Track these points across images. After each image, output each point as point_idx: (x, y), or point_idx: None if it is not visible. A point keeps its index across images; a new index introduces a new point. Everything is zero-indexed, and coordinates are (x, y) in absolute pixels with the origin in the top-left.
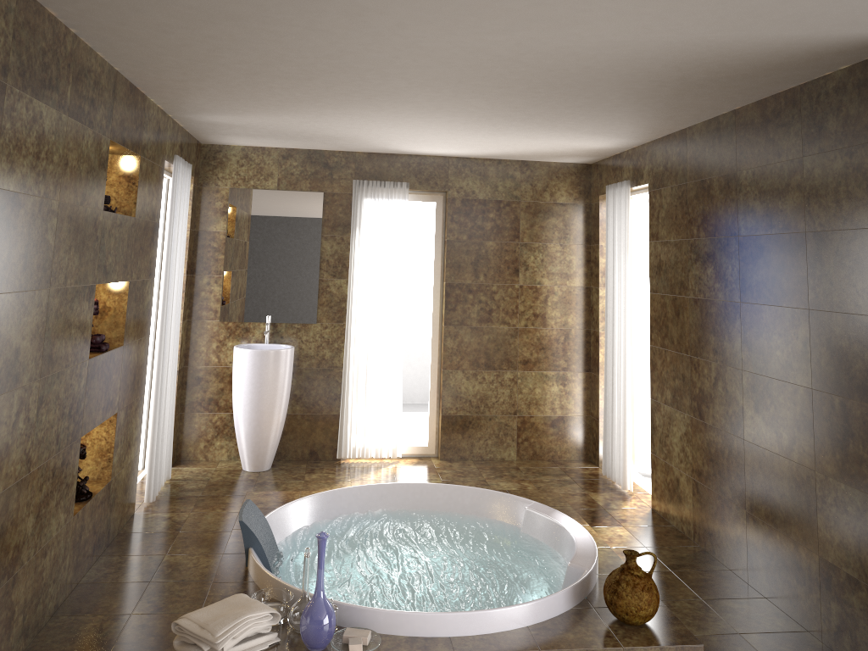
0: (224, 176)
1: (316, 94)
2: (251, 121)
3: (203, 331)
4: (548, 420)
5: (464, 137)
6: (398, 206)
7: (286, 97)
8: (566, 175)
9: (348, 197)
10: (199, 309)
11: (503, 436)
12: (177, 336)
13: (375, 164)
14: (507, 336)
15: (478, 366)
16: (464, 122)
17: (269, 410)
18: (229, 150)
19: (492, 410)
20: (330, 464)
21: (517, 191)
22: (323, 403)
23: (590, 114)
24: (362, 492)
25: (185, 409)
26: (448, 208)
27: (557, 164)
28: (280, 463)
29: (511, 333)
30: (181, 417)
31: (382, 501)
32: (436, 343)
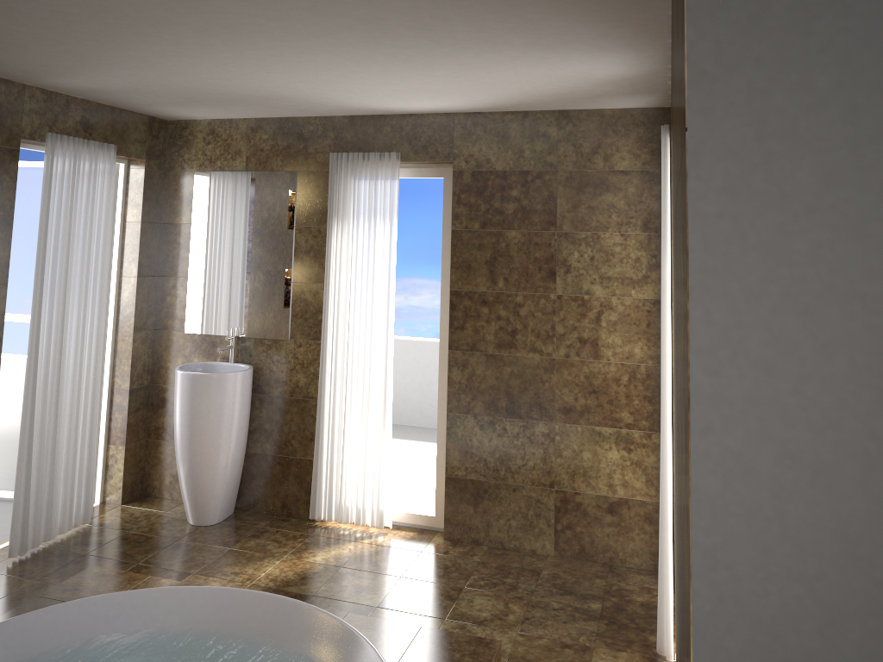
0: (190, 158)
1: (40, 26)
2: (115, 82)
3: (168, 344)
4: (604, 501)
5: (394, 78)
6: (385, 185)
7: (28, 36)
8: (630, 128)
9: (326, 175)
10: (165, 317)
11: (533, 517)
12: (95, 351)
13: (358, 131)
14: (539, 371)
15: (497, 411)
16: (323, 50)
17: (204, 450)
18: (195, 126)
19: (516, 477)
20: (297, 525)
21: (552, 157)
22: (297, 443)
23: (449, 5)
24: (193, 598)
25: (151, 435)
26: (454, 184)
27: (614, 112)
28: (242, 515)
29: (545, 366)
30: (148, 444)
31: (219, 616)
32: (445, 374)
